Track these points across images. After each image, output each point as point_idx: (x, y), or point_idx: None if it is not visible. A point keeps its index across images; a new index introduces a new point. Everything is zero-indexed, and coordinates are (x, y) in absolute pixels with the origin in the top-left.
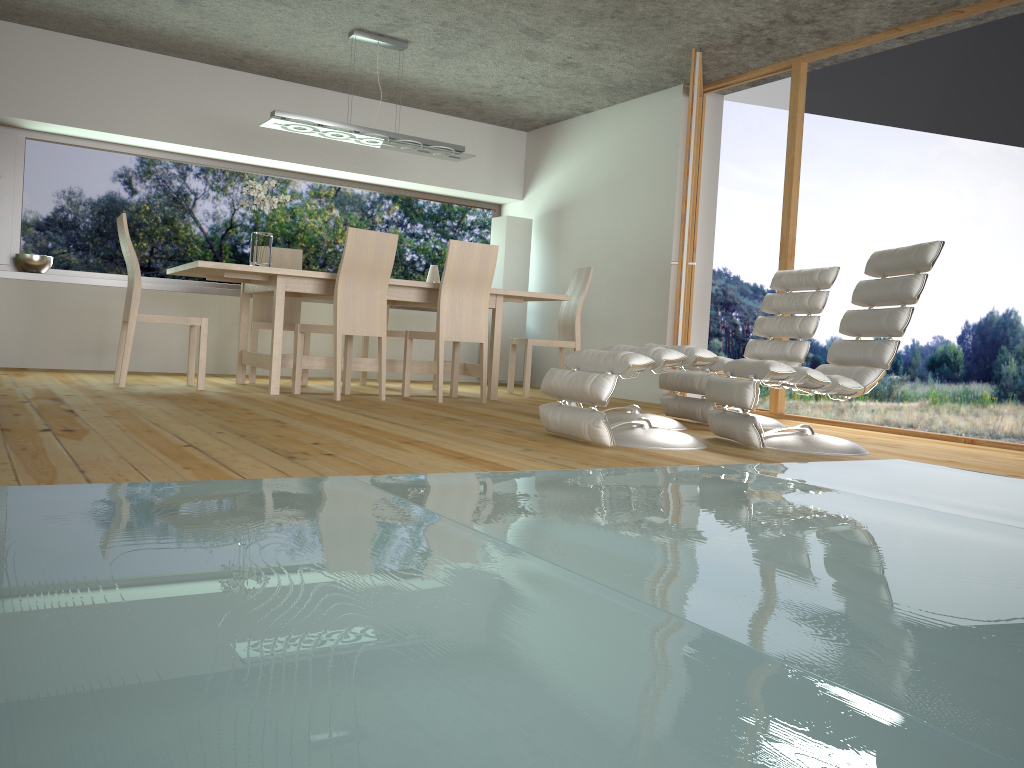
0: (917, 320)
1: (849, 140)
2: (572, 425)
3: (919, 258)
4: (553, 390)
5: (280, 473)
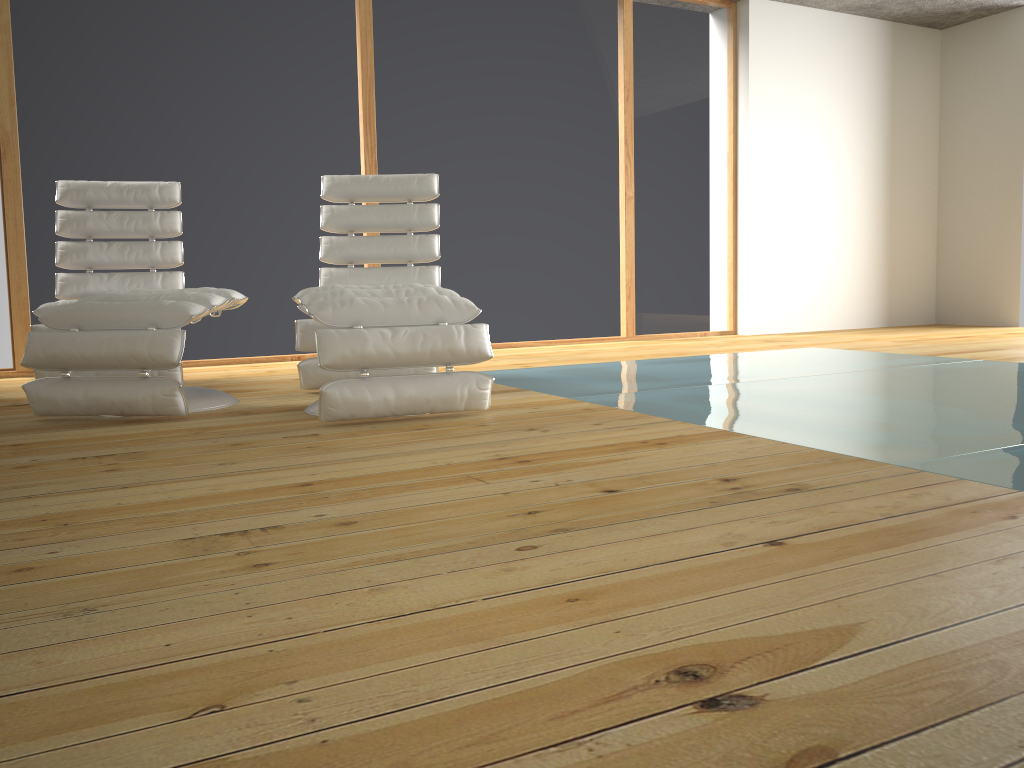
0: (224, 244)
1: (102, 22)
2: (431, 397)
3: (425, 189)
4: (369, 359)
5: (944, 484)
